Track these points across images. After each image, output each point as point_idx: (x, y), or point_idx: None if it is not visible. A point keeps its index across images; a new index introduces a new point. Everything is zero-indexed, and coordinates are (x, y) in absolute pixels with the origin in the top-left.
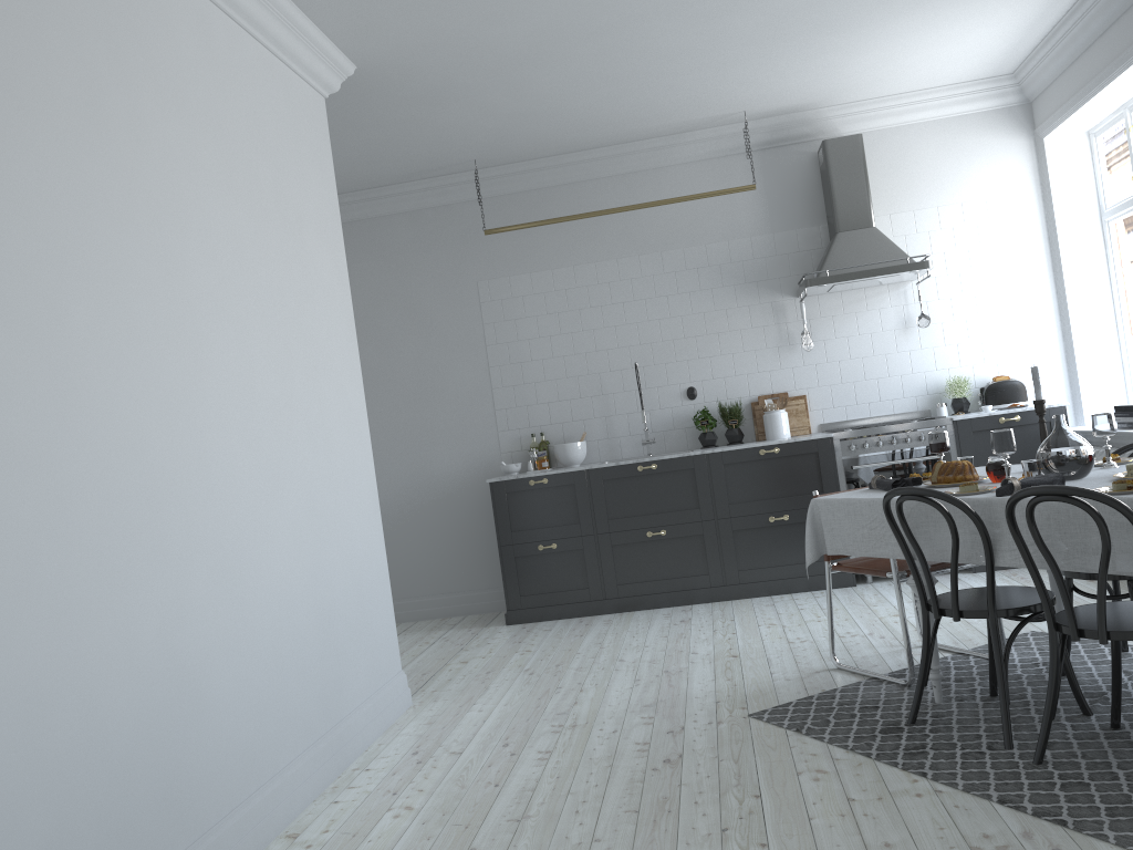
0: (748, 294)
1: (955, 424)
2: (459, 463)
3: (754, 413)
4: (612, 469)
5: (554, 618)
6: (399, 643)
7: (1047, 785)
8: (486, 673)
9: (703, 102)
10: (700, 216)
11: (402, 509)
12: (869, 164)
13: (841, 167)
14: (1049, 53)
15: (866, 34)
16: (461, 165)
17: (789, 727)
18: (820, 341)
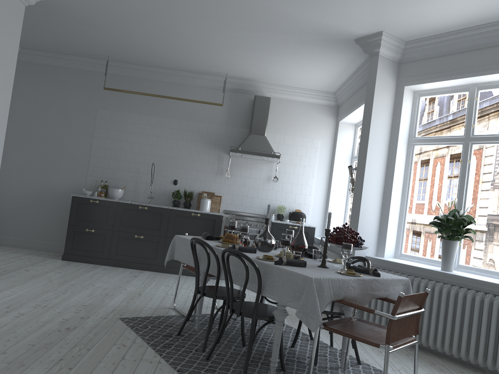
0: (210, 148)
1: (272, 223)
2: (66, 184)
3: (198, 197)
4: (128, 204)
5: (84, 262)
6: (8, 256)
7: (201, 368)
8: (31, 277)
9: (208, 63)
10: (200, 110)
11: (33, 197)
12: (272, 110)
13: (259, 108)
14: (345, 89)
15: (273, 58)
16: (102, 56)
17: (130, 326)
18: (233, 176)
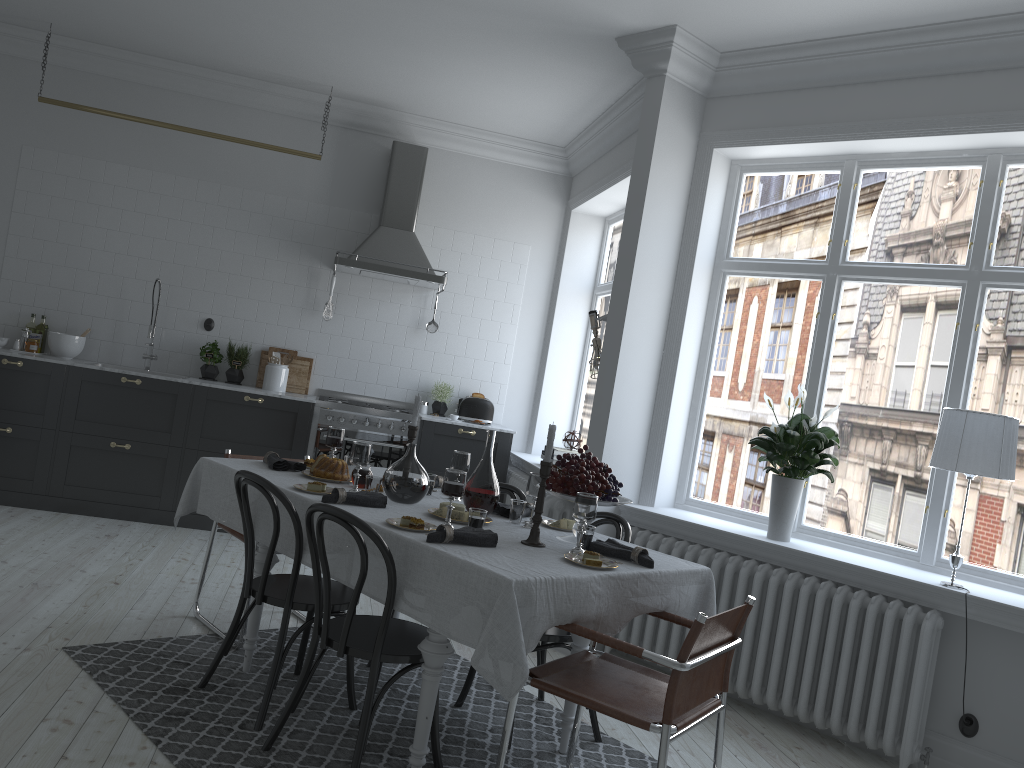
0: (290, 252)
1: (422, 423)
2: None
3: (261, 360)
4: (95, 373)
5: None
6: None
7: None
8: None
9: (290, 62)
10: (269, 165)
11: None
12: (431, 177)
13: (402, 170)
14: (588, 142)
15: (437, 62)
16: (37, 23)
17: (87, 669)
18: (341, 315)
